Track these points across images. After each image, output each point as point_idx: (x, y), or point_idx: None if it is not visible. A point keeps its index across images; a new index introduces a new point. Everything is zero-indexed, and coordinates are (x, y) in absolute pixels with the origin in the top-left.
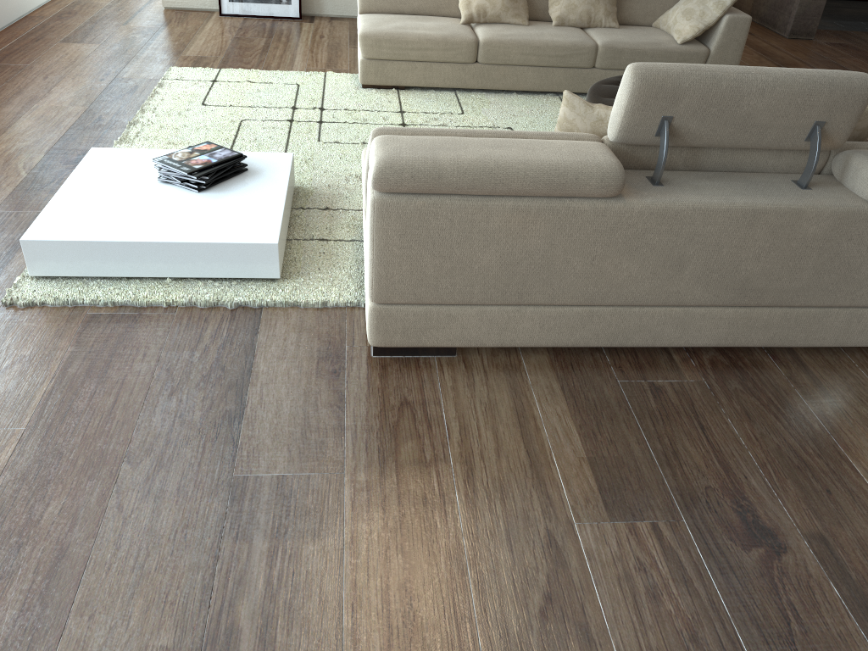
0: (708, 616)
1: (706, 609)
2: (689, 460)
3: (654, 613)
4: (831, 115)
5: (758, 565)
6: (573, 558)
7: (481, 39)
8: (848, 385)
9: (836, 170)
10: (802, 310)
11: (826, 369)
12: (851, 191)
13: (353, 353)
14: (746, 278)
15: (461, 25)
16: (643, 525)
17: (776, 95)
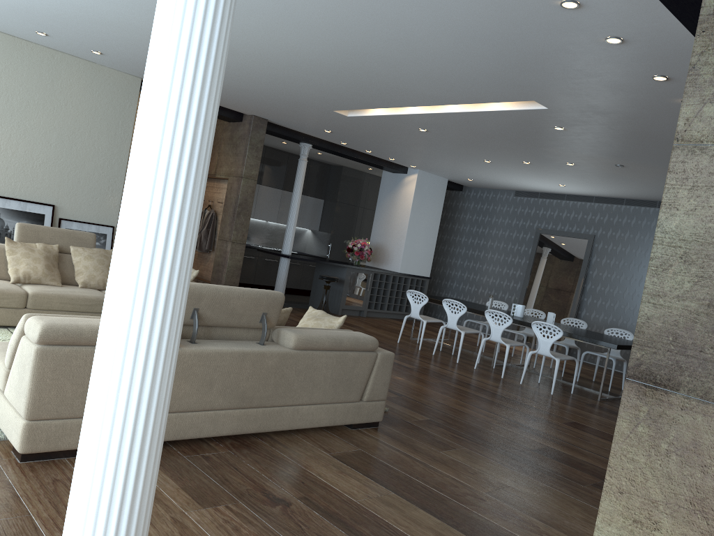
0: (265, 531)
1: (263, 529)
2: (234, 481)
3: (239, 535)
4: (269, 309)
5: (281, 511)
6: (190, 524)
7: (30, 292)
8: (299, 445)
9: (274, 338)
10: (271, 408)
11: (287, 440)
12: (283, 346)
13: (5, 462)
14: (243, 391)
15: (11, 283)
16: (221, 507)
17: (245, 299)
